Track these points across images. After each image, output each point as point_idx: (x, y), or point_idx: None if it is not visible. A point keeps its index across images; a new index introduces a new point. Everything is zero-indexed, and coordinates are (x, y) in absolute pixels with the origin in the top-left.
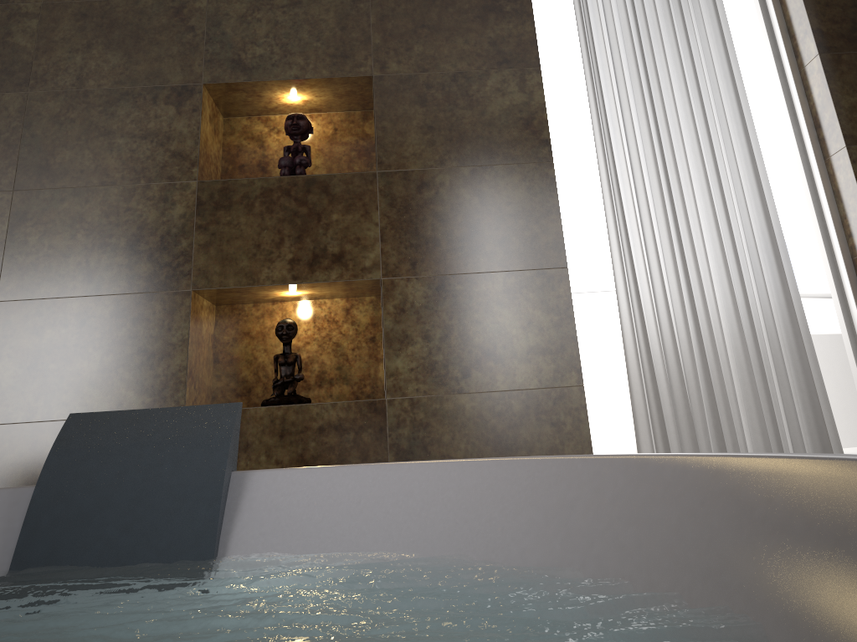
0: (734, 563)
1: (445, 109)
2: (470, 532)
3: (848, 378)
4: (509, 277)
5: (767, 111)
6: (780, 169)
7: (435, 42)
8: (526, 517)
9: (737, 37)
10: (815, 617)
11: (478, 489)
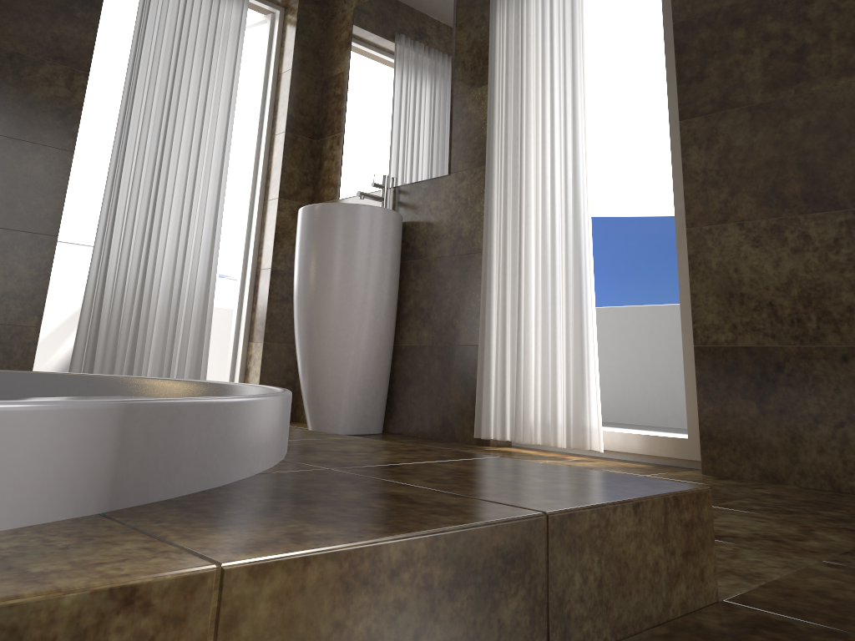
0: None
1: None
2: None
3: (226, 346)
4: (6, 234)
5: (243, 154)
6: (236, 197)
7: (3, 18)
8: None
9: (243, 92)
10: None
11: None
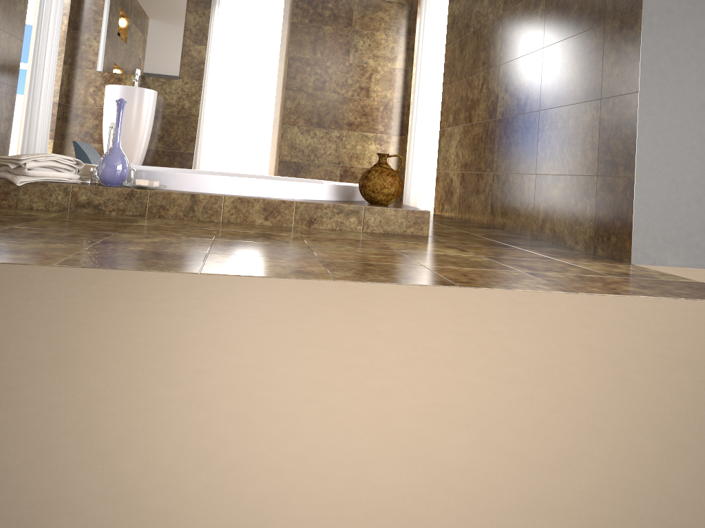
0: None
1: (9, 2)
2: None
3: (20, 139)
4: (7, 87)
5: (27, 28)
6: (23, 54)
7: None
8: None
9: None
10: None
11: None
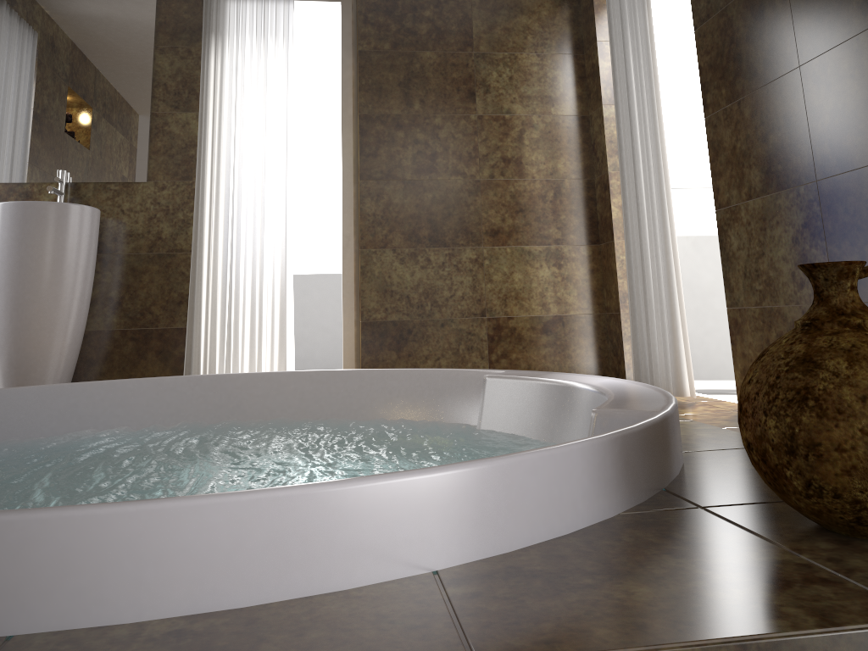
0: (184, 409)
1: None
2: (9, 427)
3: None
4: None
5: None
6: None
7: None
8: (46, 414)
9: None
10: (228, 413)
11: (1, 405)
